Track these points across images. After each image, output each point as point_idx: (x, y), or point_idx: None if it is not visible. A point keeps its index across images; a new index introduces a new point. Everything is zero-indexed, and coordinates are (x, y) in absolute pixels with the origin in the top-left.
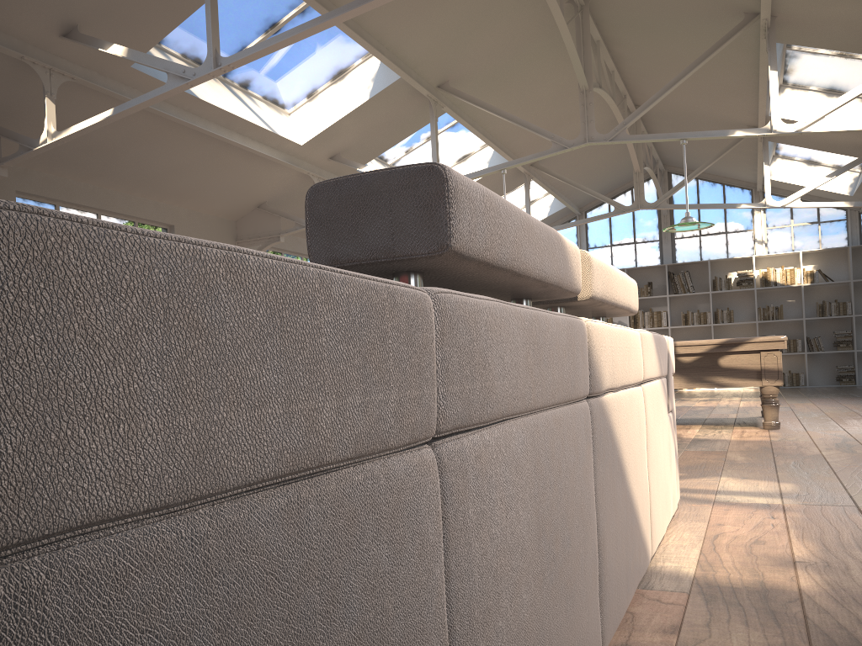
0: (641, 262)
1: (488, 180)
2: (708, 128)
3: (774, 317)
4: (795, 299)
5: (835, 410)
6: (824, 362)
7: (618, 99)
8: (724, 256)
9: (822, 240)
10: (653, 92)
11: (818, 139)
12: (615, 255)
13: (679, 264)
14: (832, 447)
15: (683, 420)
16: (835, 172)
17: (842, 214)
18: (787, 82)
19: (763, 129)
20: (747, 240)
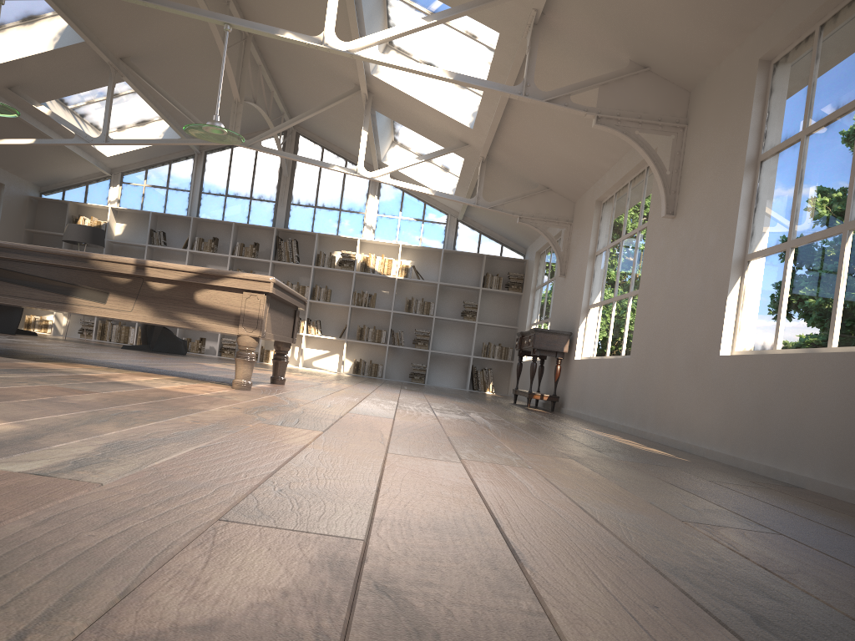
0: (254, 220)
1: (61, 59)
2: (322, 79)
3: (366, 304)
4: (390, 290)
5: (357, 390)
6: (403, 358)
7: (225, 7)
8: (334, 233)
9: (423, 239)
10: (261, 10)
11: (417, 118)
12: (229, 207)
13: (289, 231)
14: (249, 407)
15: (175, 373)
16: (425, 155)
17: (444, 217)
18: (393, 43)
19: (315, 38)
20: (358, 223)
